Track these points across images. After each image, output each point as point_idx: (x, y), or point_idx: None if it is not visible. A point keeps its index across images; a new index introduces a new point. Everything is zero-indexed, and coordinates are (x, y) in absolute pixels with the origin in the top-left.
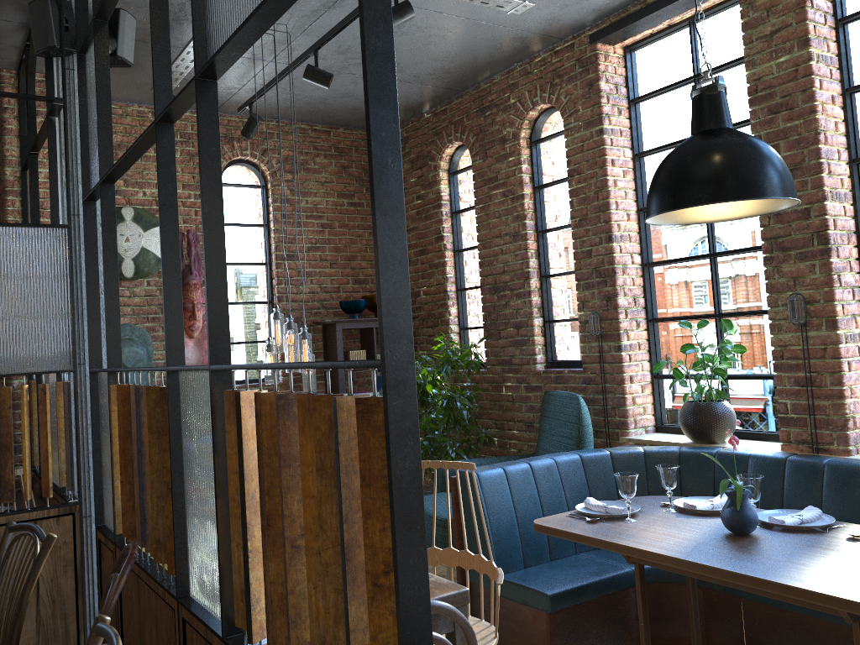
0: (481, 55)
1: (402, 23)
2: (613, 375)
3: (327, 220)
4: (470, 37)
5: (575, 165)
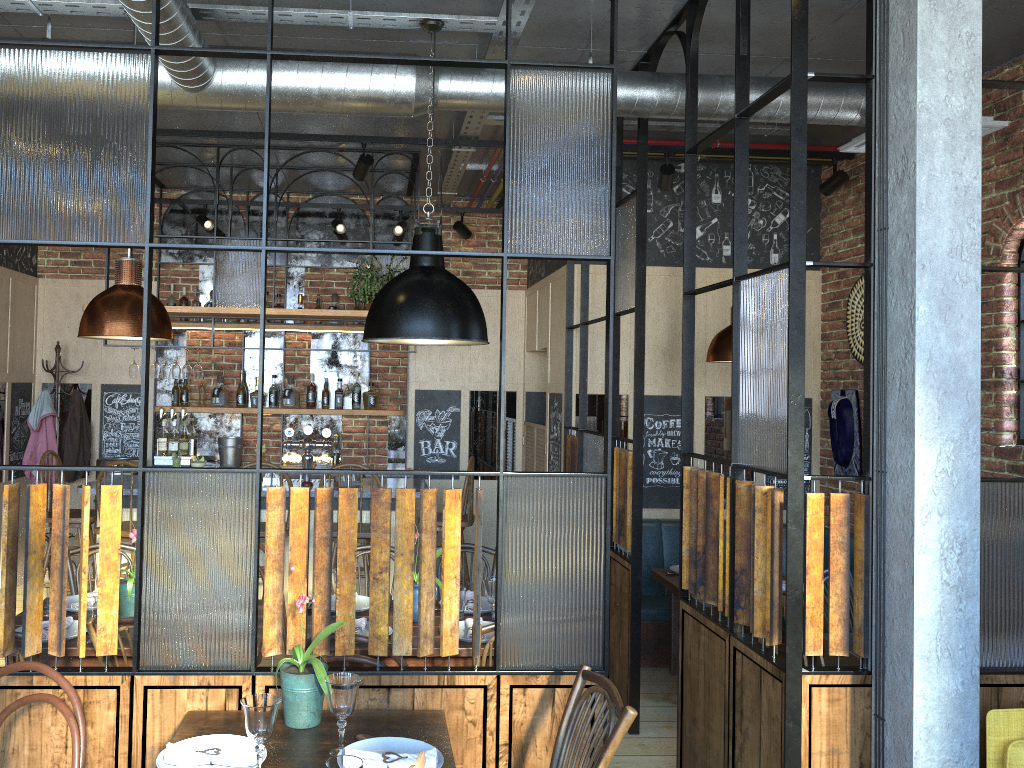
0: None
1: None
2: None
3: None
4: None
5: None
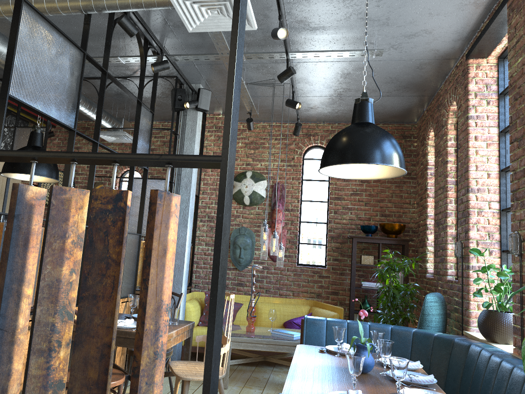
0: (413, 75)
1: (288, 77)
2: (465, 286)
3: None
4: (391, 68)
5: (460, 140)
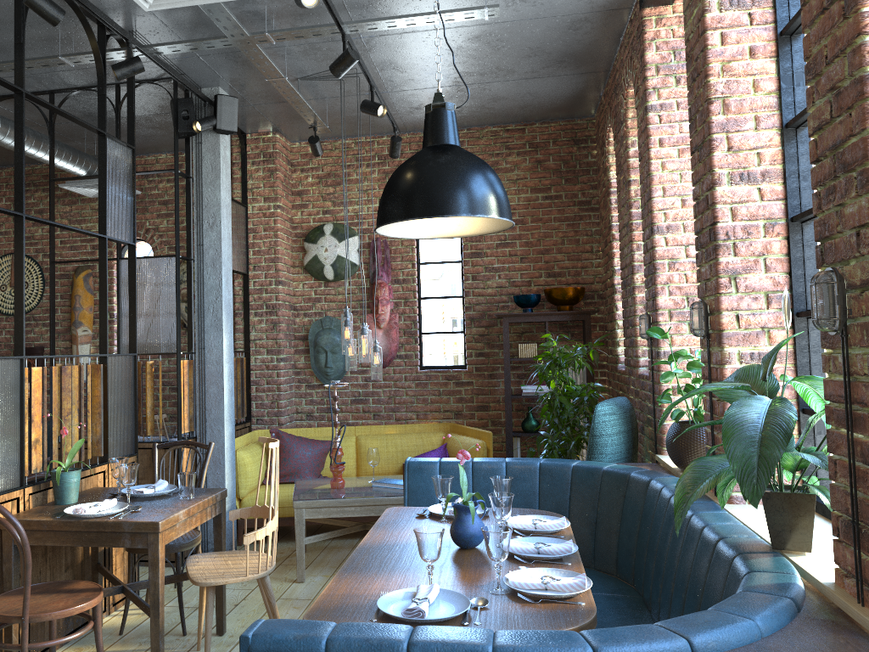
0: (567, 41)
1: (348, 67)
2: (656, 385)
3: (518, 216)
4: (527, 33)
5: (640, 147)
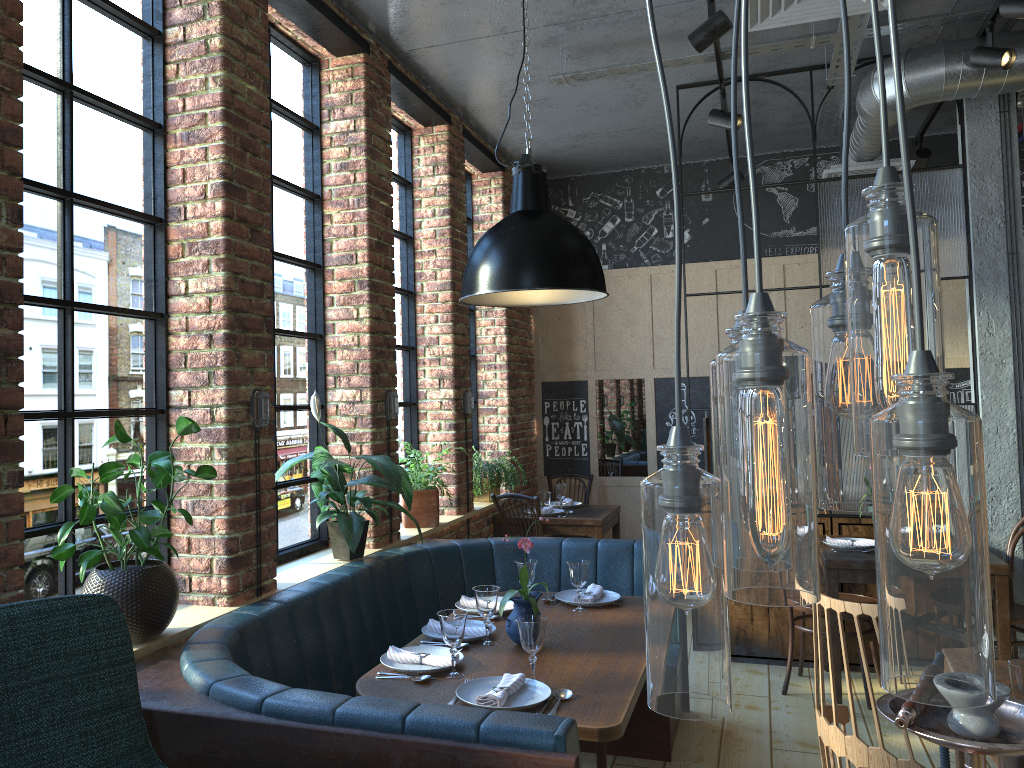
0: None
1: None
2: (4, 547)
3: None
4: None
5: None
